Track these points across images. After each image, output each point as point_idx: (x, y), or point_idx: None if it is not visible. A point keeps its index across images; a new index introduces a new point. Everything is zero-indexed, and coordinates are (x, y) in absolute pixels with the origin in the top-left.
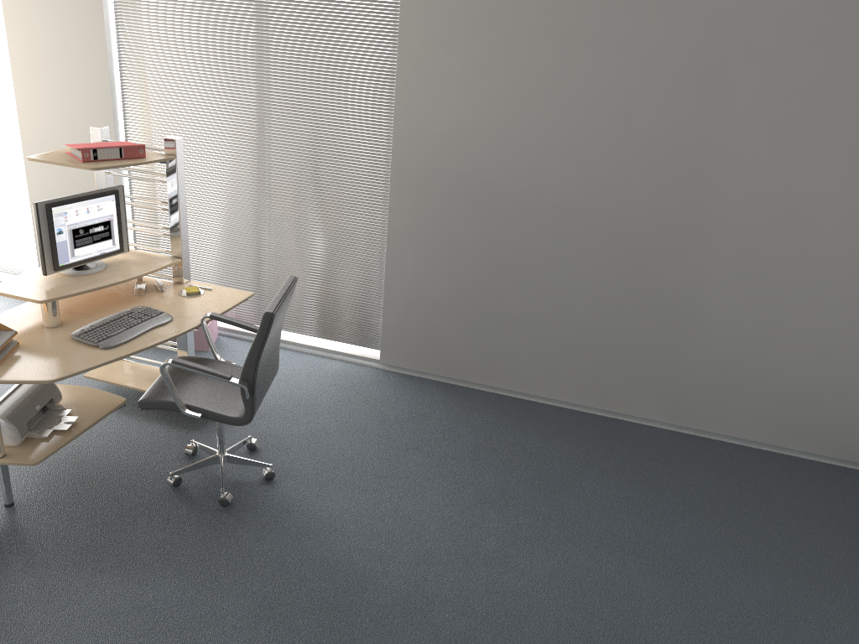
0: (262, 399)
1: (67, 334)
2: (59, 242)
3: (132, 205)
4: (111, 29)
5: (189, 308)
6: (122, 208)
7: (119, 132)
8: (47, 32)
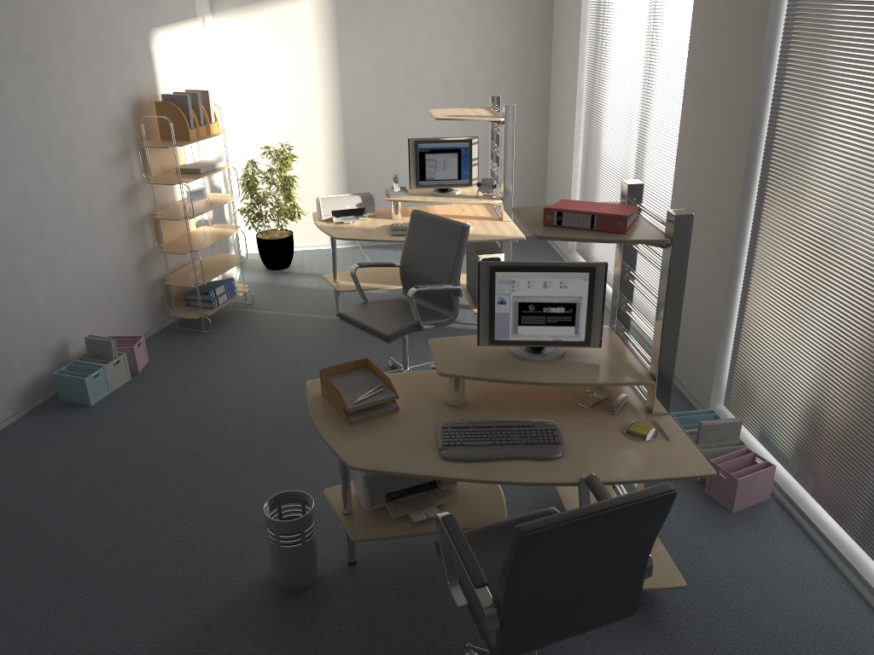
0: (544, 640)
1: (445, 421)
2: (498, 313)
3: (637, 289)
4: (775, 52)
5: (601, 452)
6: (599, 291)
7: (751, 188)
8: (715, 56)
